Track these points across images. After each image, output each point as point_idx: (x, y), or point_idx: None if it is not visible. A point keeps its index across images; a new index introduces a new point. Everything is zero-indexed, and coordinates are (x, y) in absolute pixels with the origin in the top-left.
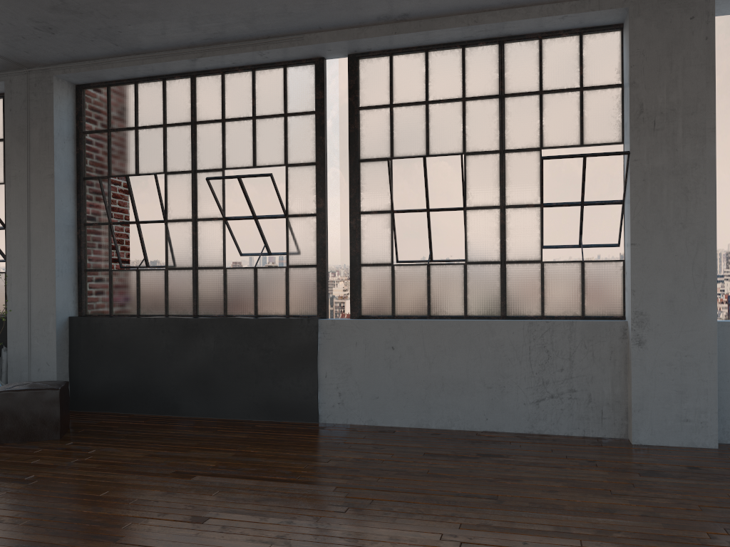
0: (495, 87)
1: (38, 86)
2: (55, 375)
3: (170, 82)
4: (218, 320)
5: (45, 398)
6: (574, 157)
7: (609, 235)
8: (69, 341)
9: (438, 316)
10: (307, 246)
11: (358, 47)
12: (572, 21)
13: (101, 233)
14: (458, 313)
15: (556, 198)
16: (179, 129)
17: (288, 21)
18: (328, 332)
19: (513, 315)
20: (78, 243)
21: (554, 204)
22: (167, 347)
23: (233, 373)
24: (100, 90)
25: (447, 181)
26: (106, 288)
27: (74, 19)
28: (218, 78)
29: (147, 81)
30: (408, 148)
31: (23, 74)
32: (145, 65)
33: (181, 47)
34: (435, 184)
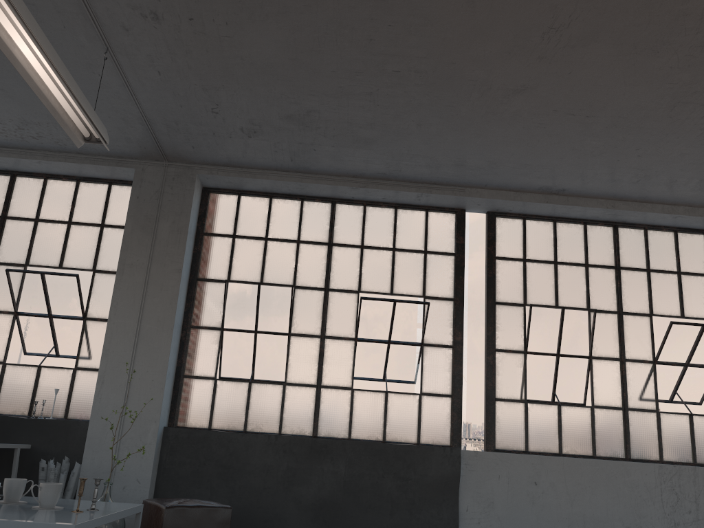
0: (611, 260)
1: (176, 180)
2: (147, 495)
3: (308, 203)
4: (351, 443)
5: (218, 518)
6: (696, 325)
7: (696, 394)
8: (160, 455)
9: (571, 454)
10: (442, 376)
11: (504, 207)
12: (678, 221)
13: (210, 338)
14: (587, 452)
15: (668, 357)
16: (313, 247)
17: (469, 174)
18: (471, 463)
19: (637, 458)
20: (181, 345)
21: (665, 362)
22: (288, 469)
23: (364, 502)
24: (229, 196)
25: (579, 331)
26: (207, 398)
27: (291, 130)
28: (359, 208)
29: (284, 198)
30: (540, 298)
31: (160, 166)
32: (301, 183)
33: (346, 175)
34: (568, 333)
